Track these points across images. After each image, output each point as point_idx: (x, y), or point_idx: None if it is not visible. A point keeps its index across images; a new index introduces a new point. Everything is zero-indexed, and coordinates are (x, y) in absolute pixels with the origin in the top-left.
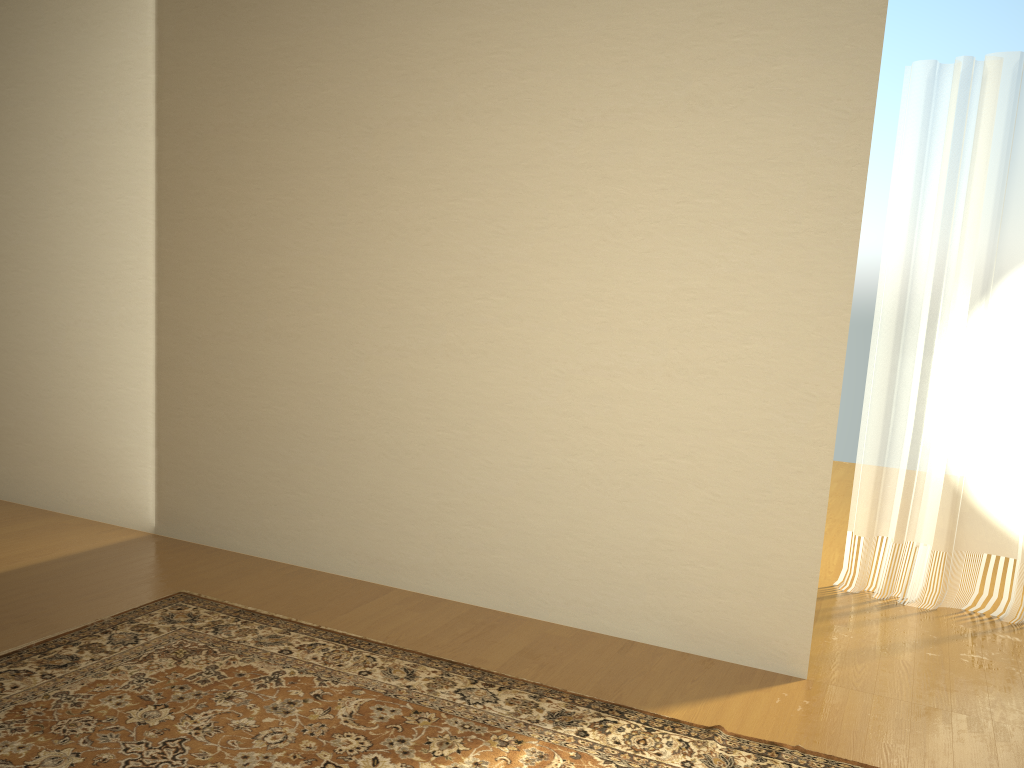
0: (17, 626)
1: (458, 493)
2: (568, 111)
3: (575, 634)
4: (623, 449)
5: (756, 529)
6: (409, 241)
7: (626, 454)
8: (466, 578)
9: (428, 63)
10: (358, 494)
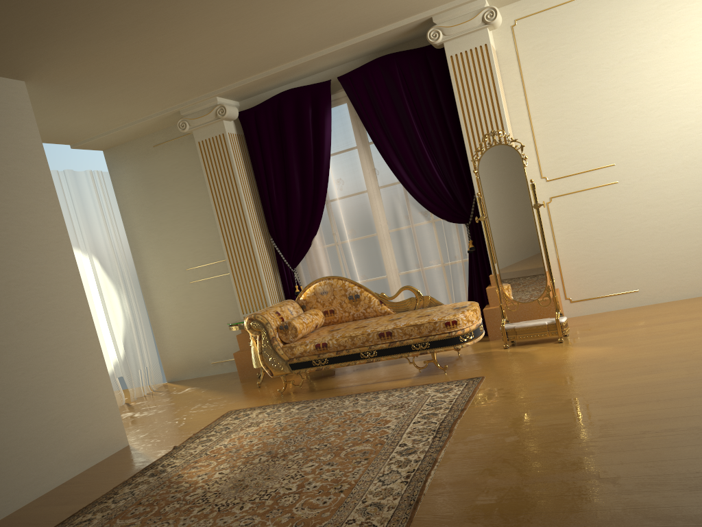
0: None
1: None
2: None
3: (42, 499)
4: (15, 380)
5: (87, 389)
6: None
7: (17, 382)
8: None
9: None
10: None
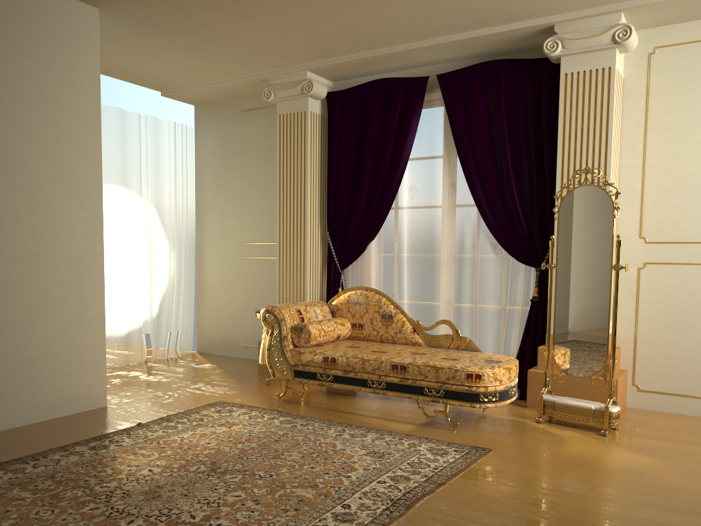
0: None
1: None
2: None
3: None
4: None
5: (76, 337)
6: None
7: None
8: None
9: None
10: None
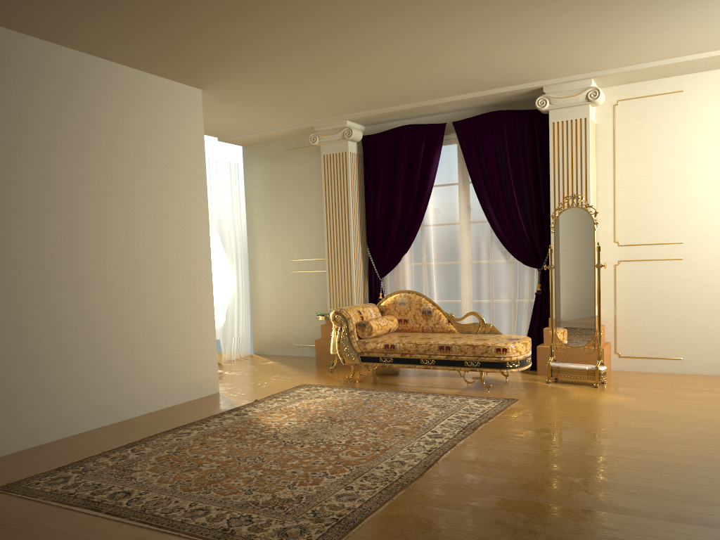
0: (30, 521)
1: (75, 368)
2: (105, 157)
3: (151, 414)
4: (150, 320)
5: (198, 339)
6: (24, 221)
7: (151, 322)
8: (87, 415)
9: (23, 113)
10: (7, 393)
